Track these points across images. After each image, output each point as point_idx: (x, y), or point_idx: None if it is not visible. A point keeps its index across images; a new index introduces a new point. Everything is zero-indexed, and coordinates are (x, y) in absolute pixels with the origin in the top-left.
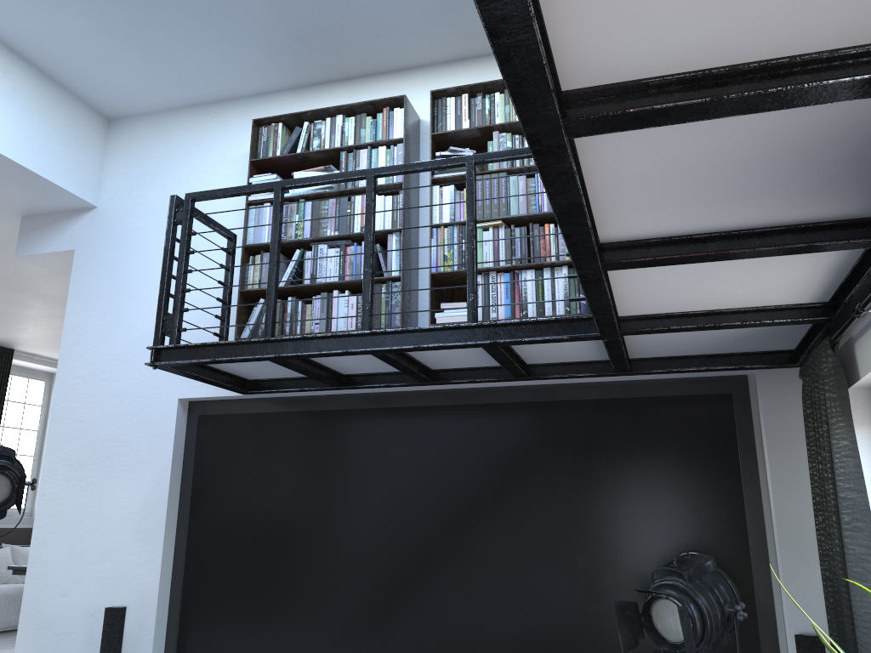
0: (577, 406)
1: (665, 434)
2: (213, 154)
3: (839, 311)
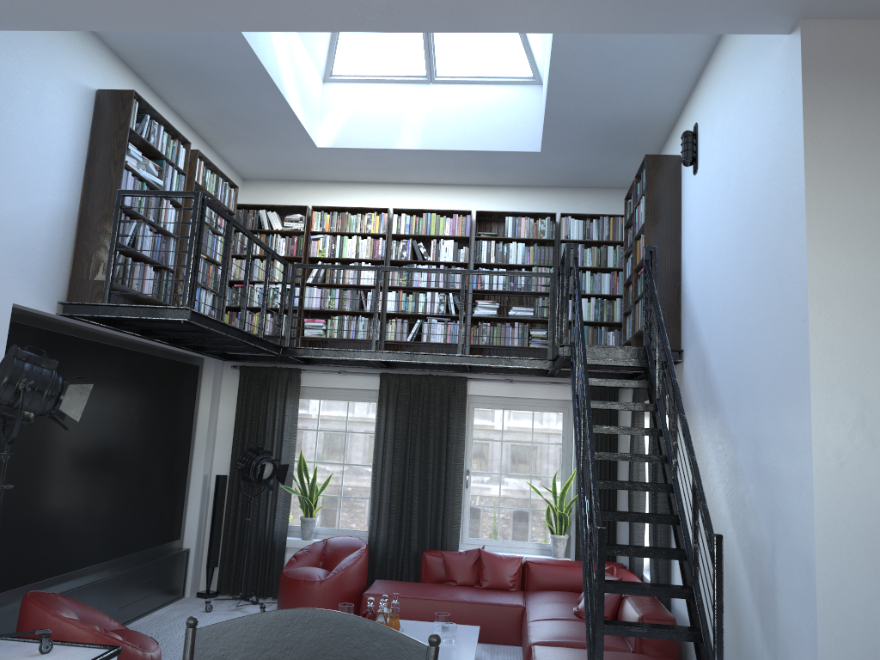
0: (165, 362)
1: (183, 382)
2: (59, 62)
3: (318, 365)
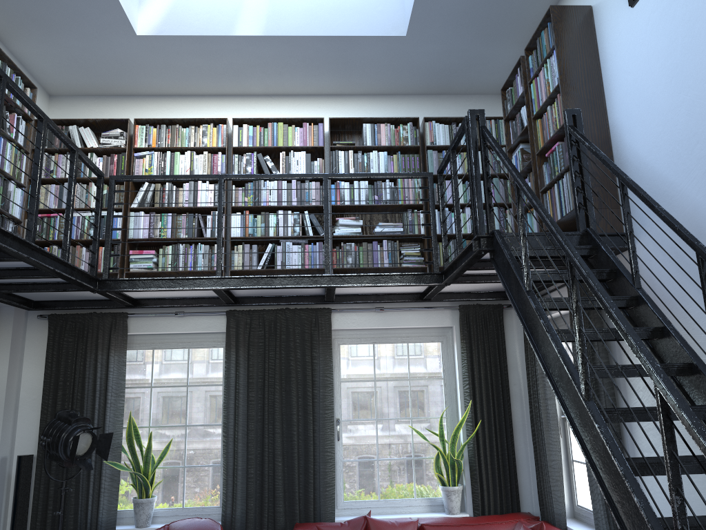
0: None
1: None
2: None
3: (150, 306)
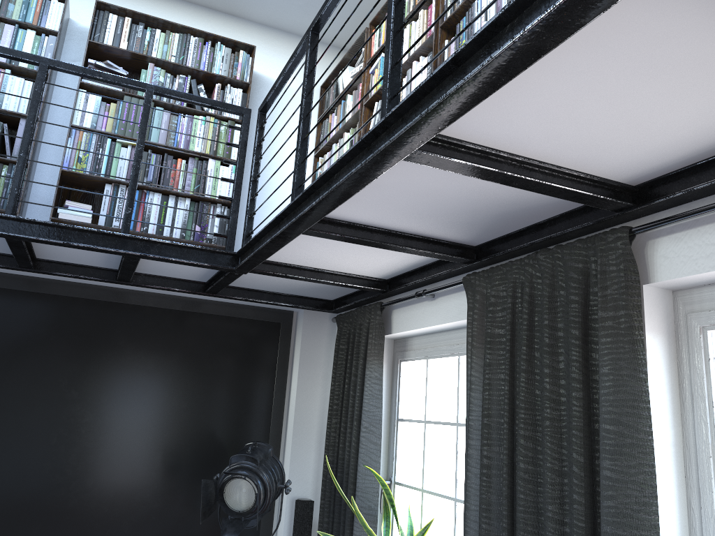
0: (163, 314)
1: (228, 346)
2: None
3: (397, 289)
